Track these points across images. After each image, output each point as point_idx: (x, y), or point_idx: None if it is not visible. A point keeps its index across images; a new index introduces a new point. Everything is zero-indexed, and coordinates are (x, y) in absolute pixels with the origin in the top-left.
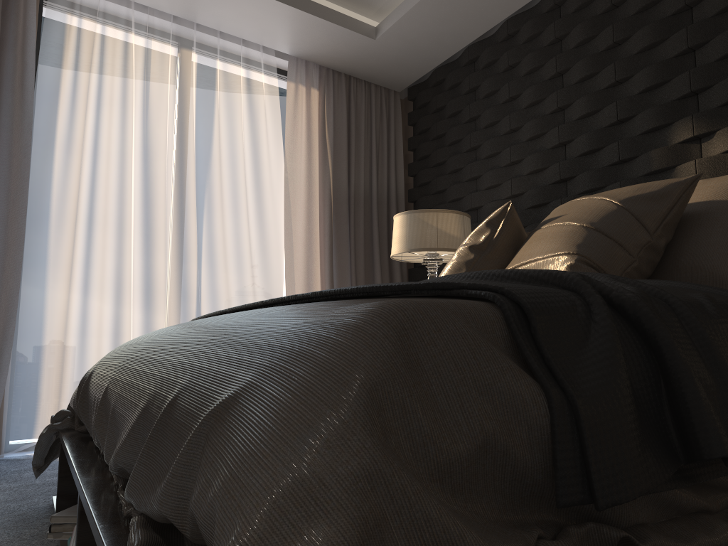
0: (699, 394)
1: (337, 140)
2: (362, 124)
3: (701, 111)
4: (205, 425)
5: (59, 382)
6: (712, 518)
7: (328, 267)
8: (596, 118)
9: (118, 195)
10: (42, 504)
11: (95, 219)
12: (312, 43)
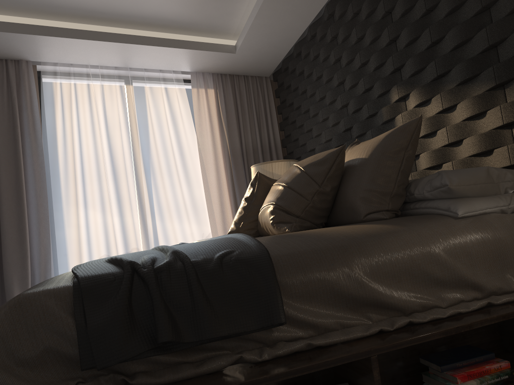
0: (159, 314)
1: (229, 117)
2: (245, 104)
3: (403, 80)
4: None
5: None
6: (184, 365)
7: (233, 199)
8: (357, 88)
9: (98, 180)
10: None
11: (87, 196)
12: (199, 63)
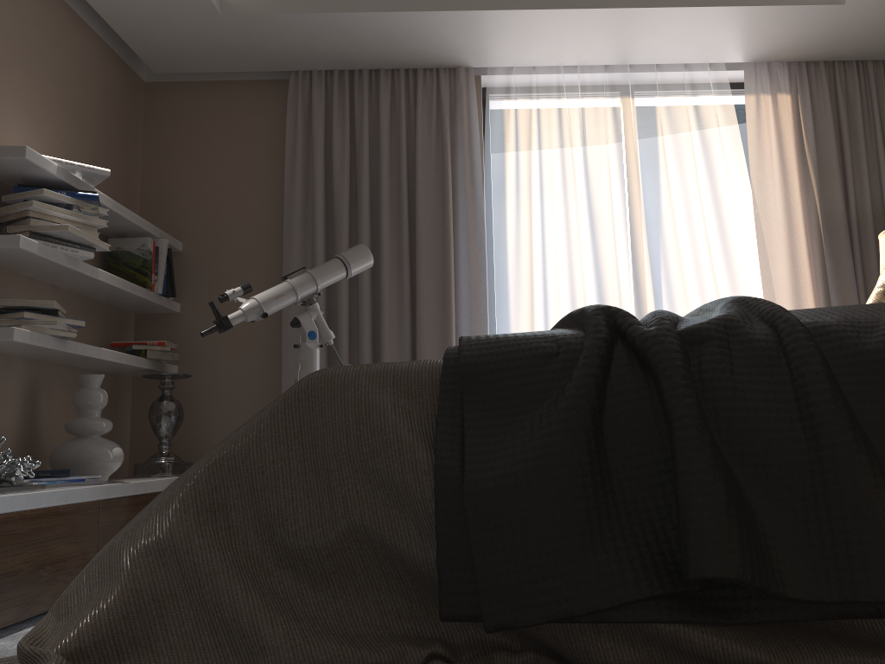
0: (693, 476)
1: (822, 150)
2: (859, 120)
3: None
4: None
5: None
6: None
7: None
8: None
9: (568, 271)
10: None
11: (548, 299)
12: (763, 38)
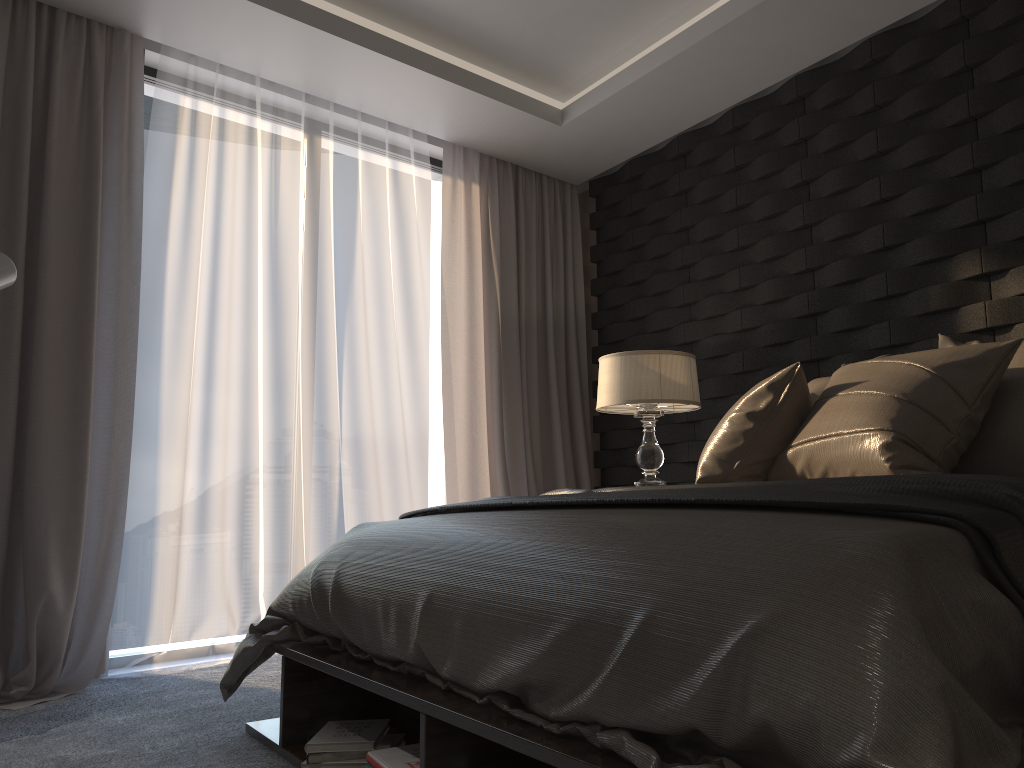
0: None
1: (503, 250)
2: (533, 229)
3: (989, 243)
4: (742, 646)
5: (176, 575)
6: None
7: (498, 417)
8: (854, 241)
9: (243, 330)
10: (233, 733)
11: (217, 361)
12: (479, 128)
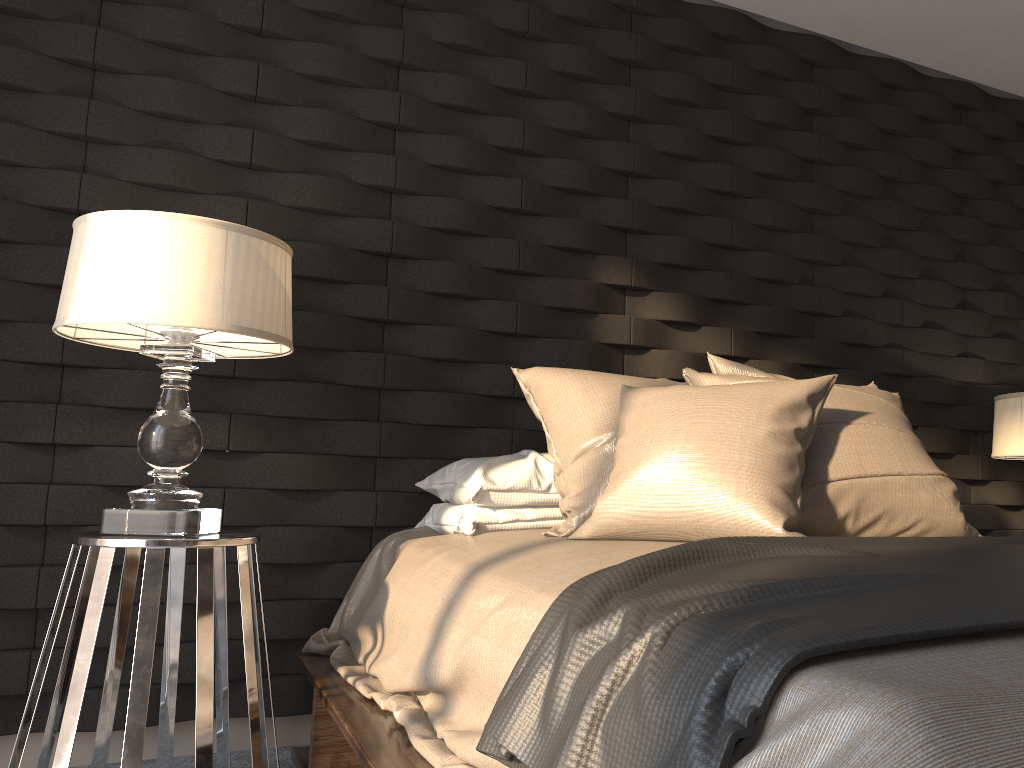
0: None
1: None
2: None
3: (630, 256)
4: None
5: None
6: None
7: None
8: (469, 182)
9: None
10: None
11: None
12: None
